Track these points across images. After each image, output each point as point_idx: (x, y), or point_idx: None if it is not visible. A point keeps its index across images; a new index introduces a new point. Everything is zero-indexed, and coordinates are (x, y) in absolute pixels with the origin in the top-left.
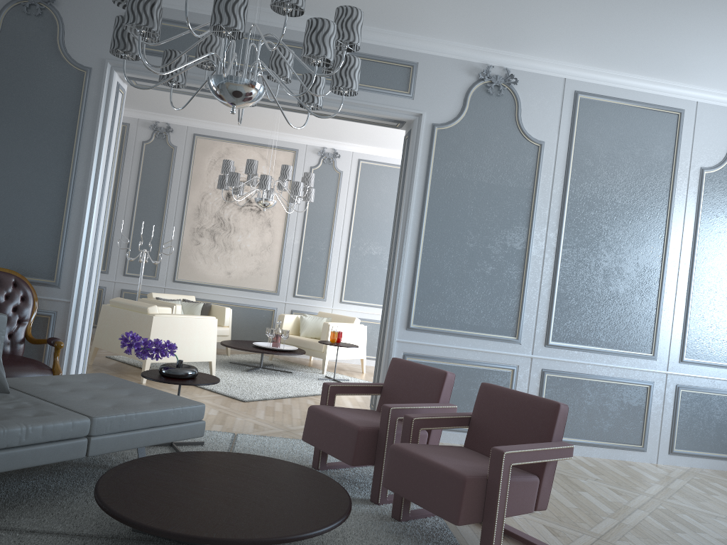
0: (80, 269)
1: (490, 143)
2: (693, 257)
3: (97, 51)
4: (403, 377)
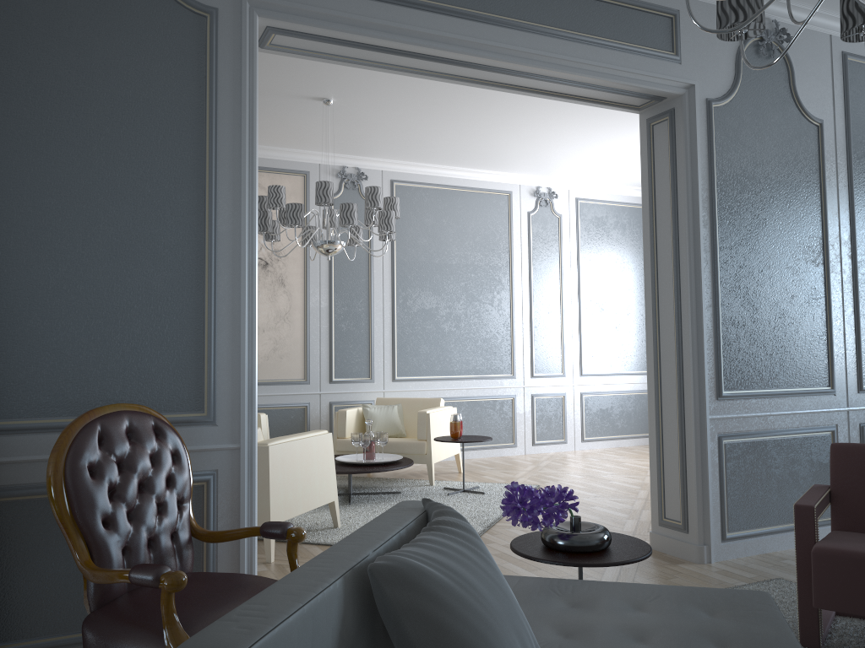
0: (247, 383)
1: (770, 124)
2: None
3: None
4: None
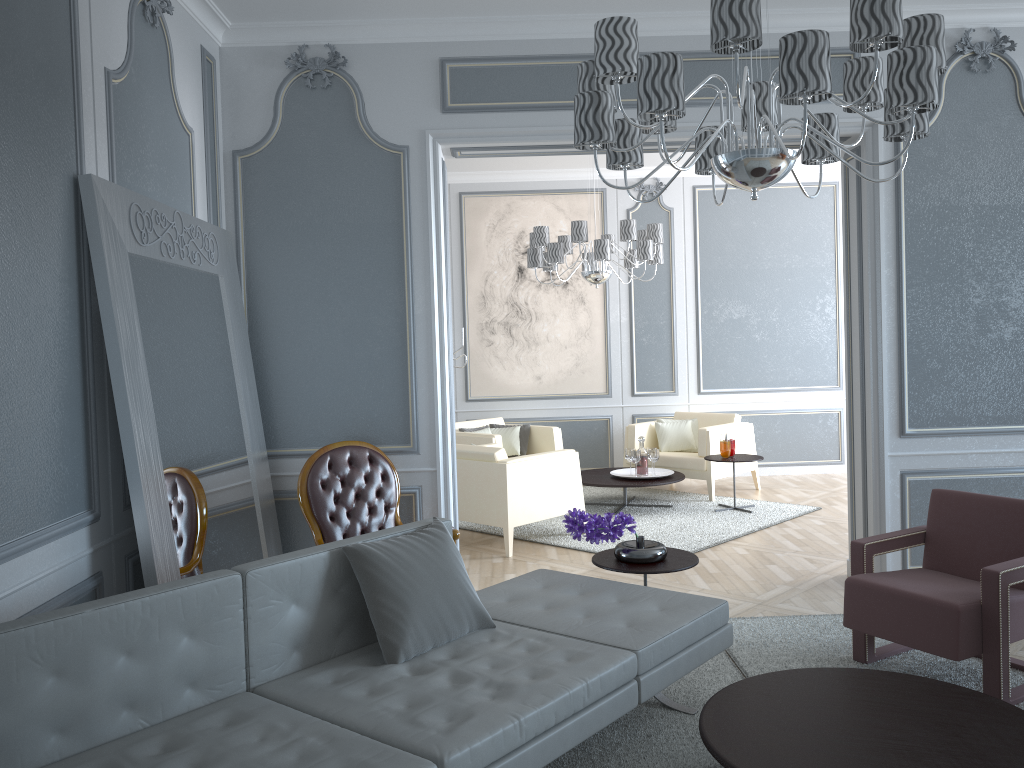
0: (441, 424)
1: (984, 146)
2: None
3: (412, 121)
4: (963, 517)
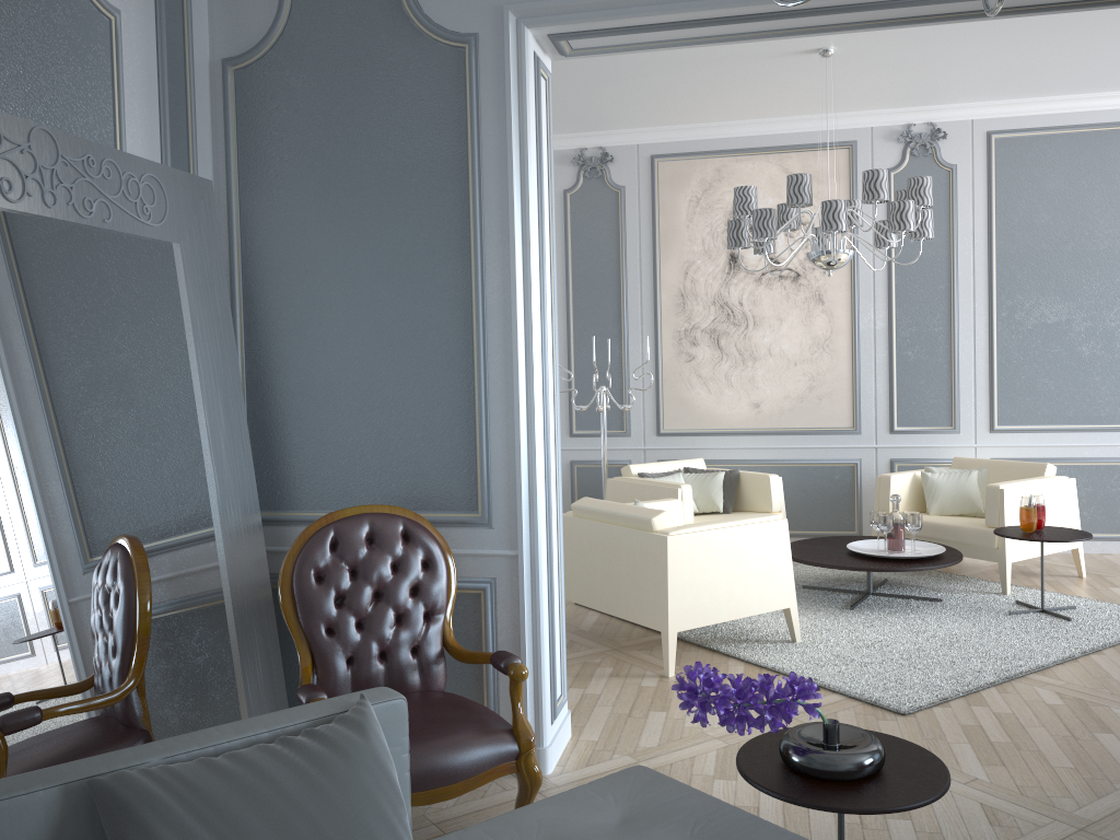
0: (526, 481)
1: None
2: None
3: None
4: None
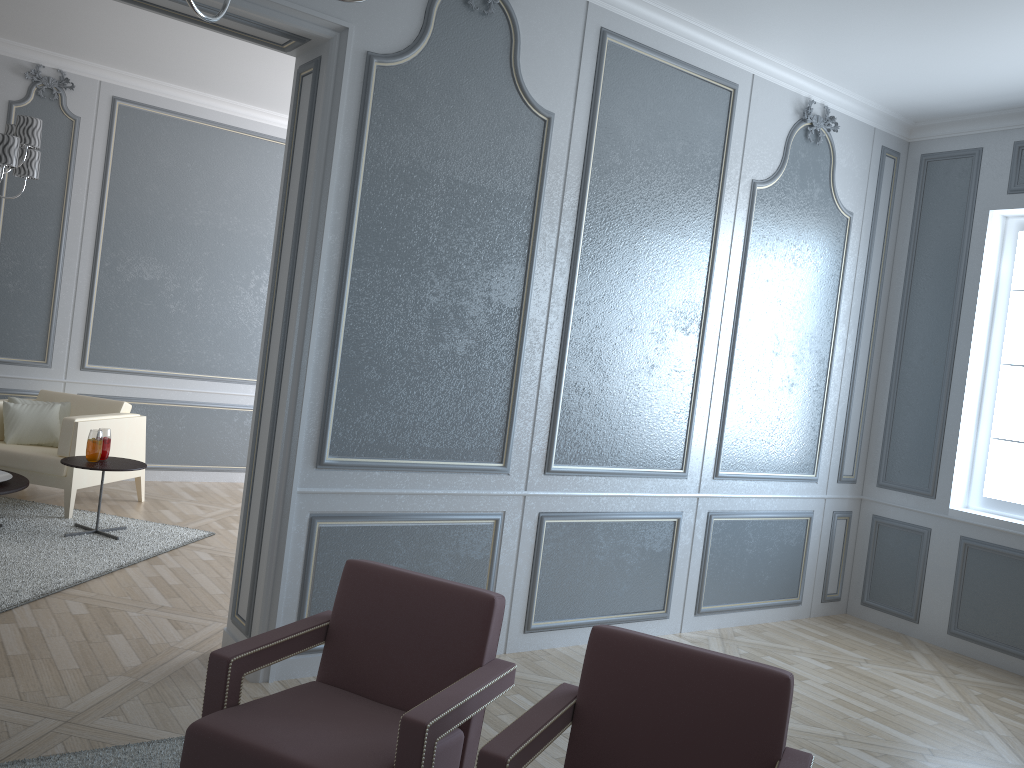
0: None
1: (469, 106)
2: (737, 318)
3: None
4: (384, 608)
